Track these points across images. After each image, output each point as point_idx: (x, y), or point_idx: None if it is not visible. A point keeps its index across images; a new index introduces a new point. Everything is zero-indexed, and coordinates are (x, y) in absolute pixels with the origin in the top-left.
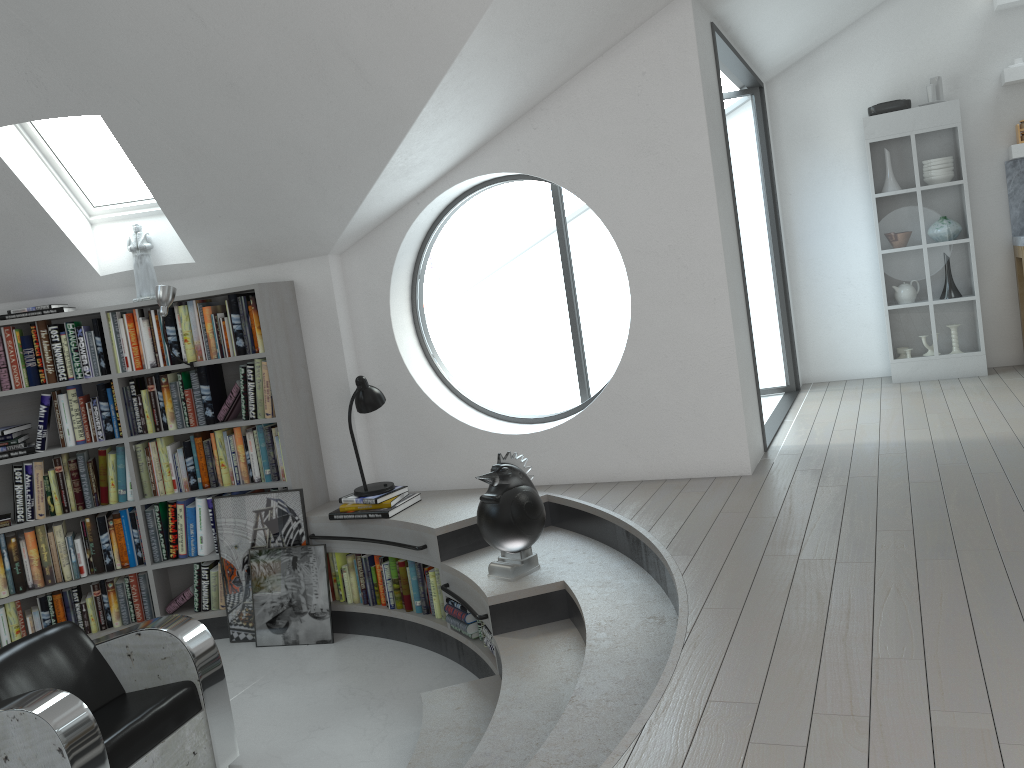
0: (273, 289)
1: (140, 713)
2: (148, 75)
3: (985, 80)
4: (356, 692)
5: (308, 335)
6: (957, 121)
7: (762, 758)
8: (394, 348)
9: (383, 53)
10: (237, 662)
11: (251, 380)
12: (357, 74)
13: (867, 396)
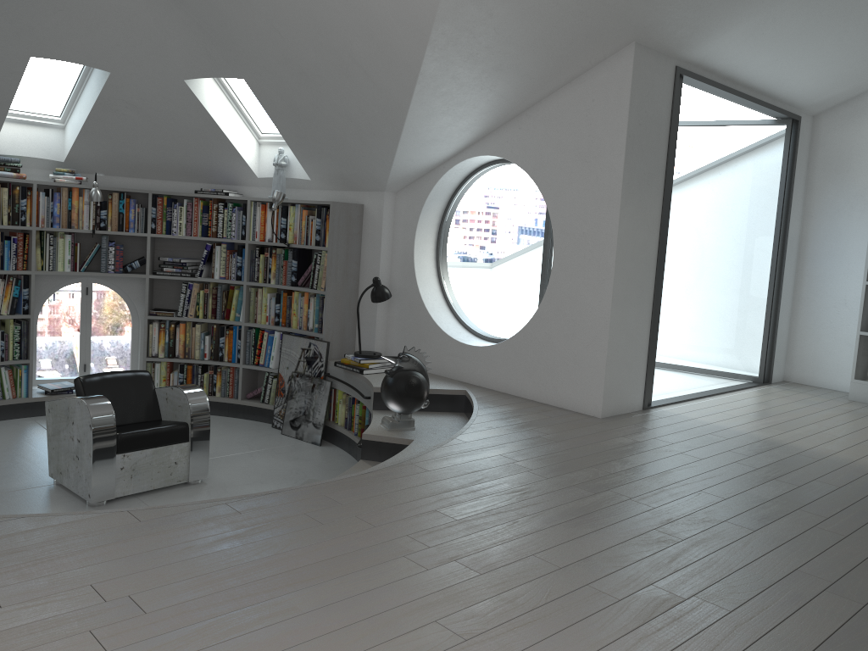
0: (344, 207)
1: (148, 427)
2: (261, 60)
3: None
4: (299, 473)
5: (364, 243)
6: None
7: (296, 520)
8: (412, 264)
9: (377, 66)
10: (263, 438)
11: (318, 263)
12: (367, 77)
13: (804, 401)
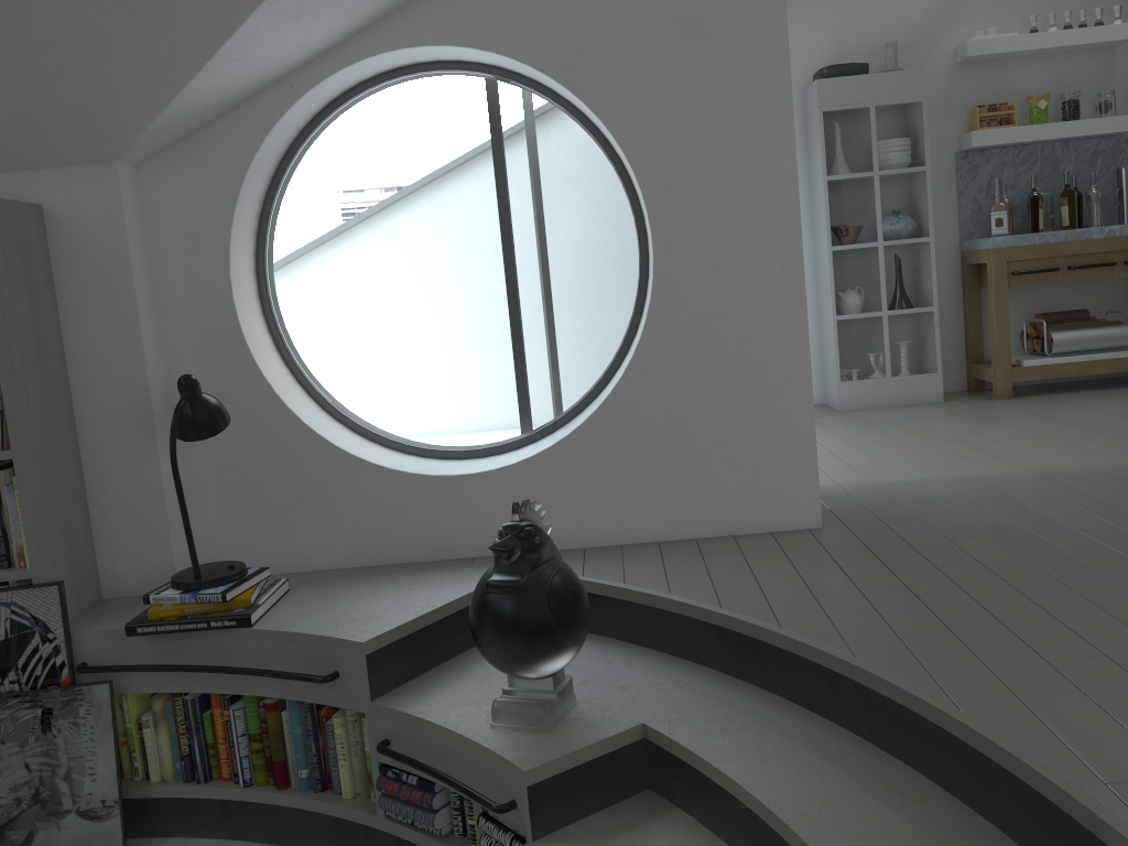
0: (8, 212)
1: None
2: None
3: (938, 54)
4: None
5: (70, 305)
6: (922, 95)
7: None
8: (235, 333)
9: None
10: None
11: None
12: None
13: (829, 425)
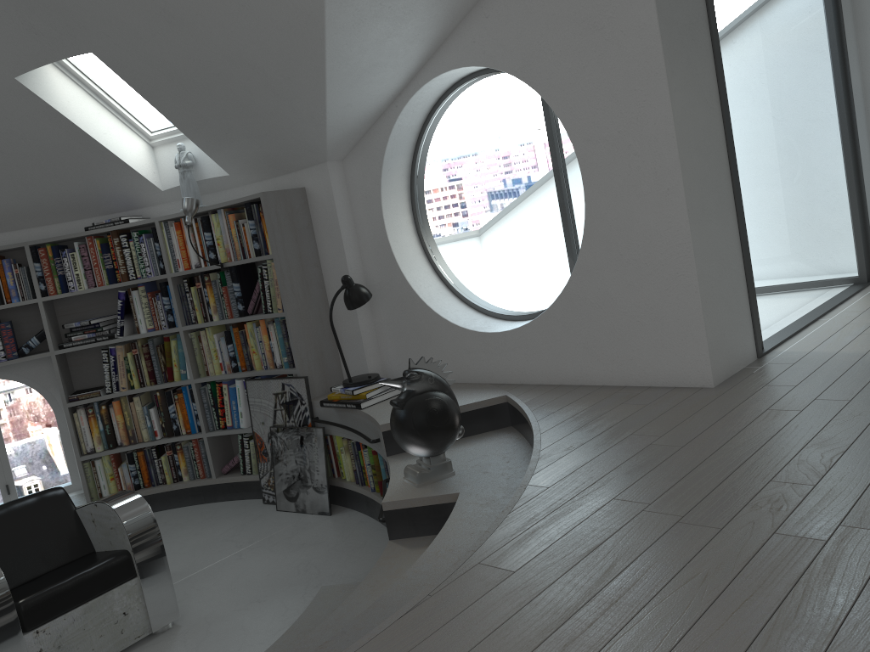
0: (280, 196)
1: (68, 577)
2: (101, 11)
3: None
4: (310, 569)
5: (319, 237)
6: None
7: None
8: (388, 247)
9: None
10: (254, 523)
11: (266, 279)
12: None
13: None
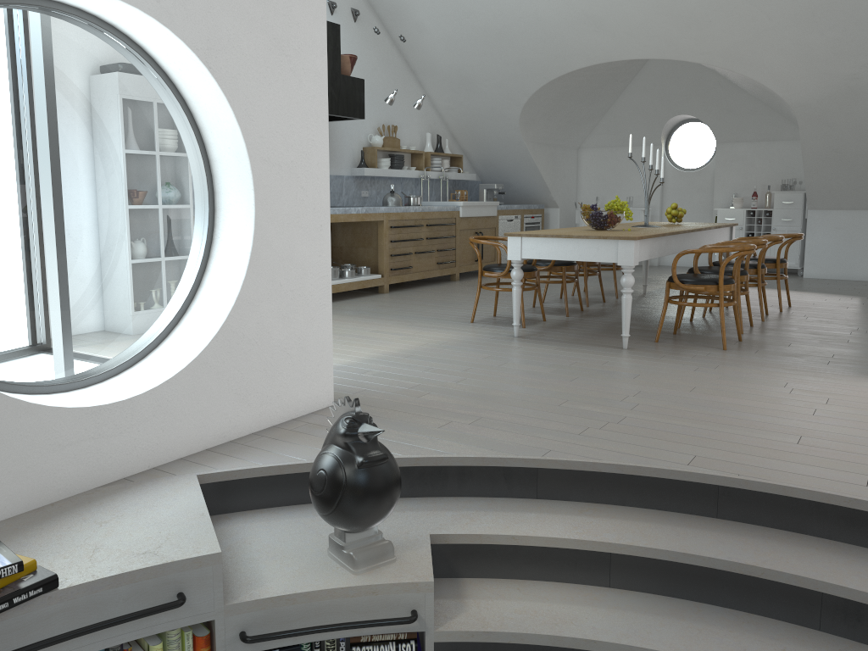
0: None
1: None
2: None
3: None
4: None
5: None
6: None
7: None
8: None
9: None
10: None
11: None
12: None
13: None
